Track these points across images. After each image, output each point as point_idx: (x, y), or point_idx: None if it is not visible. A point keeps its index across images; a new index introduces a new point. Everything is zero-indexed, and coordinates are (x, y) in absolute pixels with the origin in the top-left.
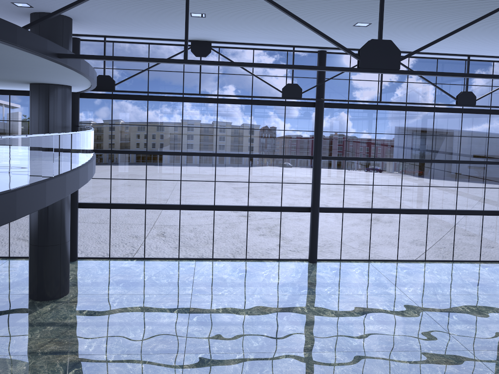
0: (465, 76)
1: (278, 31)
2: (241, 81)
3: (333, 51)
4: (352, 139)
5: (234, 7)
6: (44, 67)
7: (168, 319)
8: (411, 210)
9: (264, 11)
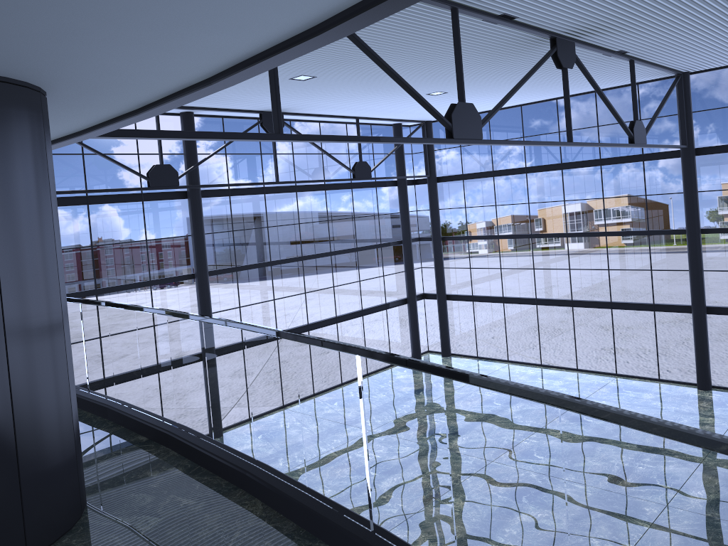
0: (524, 144)
1: None
2: None
3: (201, 113)
4: None
5: None
6: None
7: None
8: (319, 322)
9: None
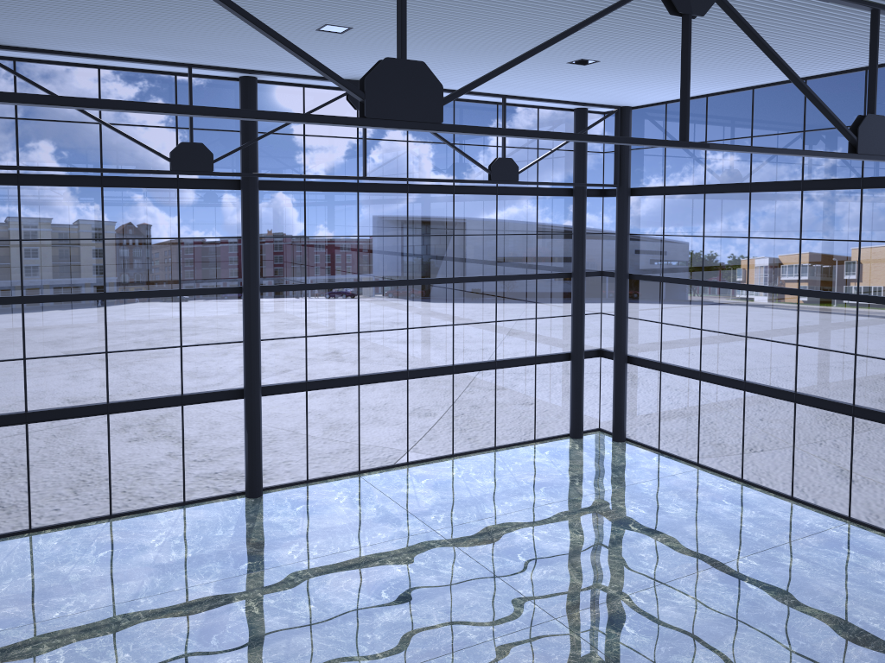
0: (554, 138)
1: (158, 31)
2: (66, 131)
3: (270, 80)
4: (295, 239)
5: None
6: None
7: None
8: (425, 370)
9: None
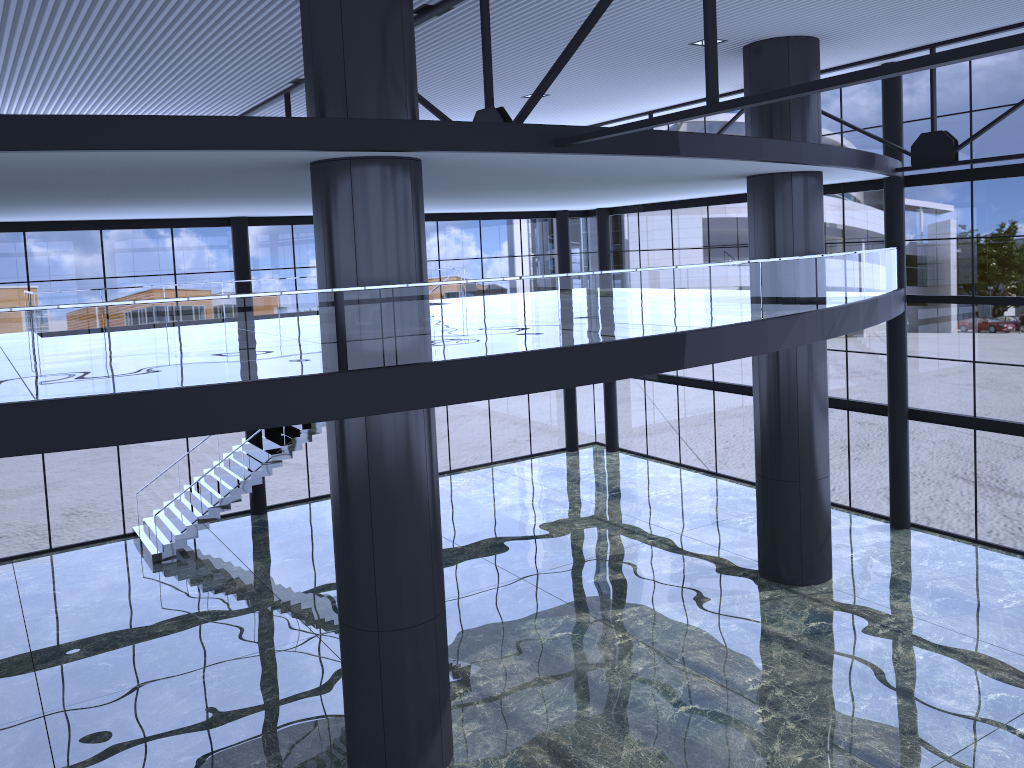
0: None
1: None
2: None
3: None
4: None
5: None
6: (619, 159)
7: (956, 704)
8: None
9: None
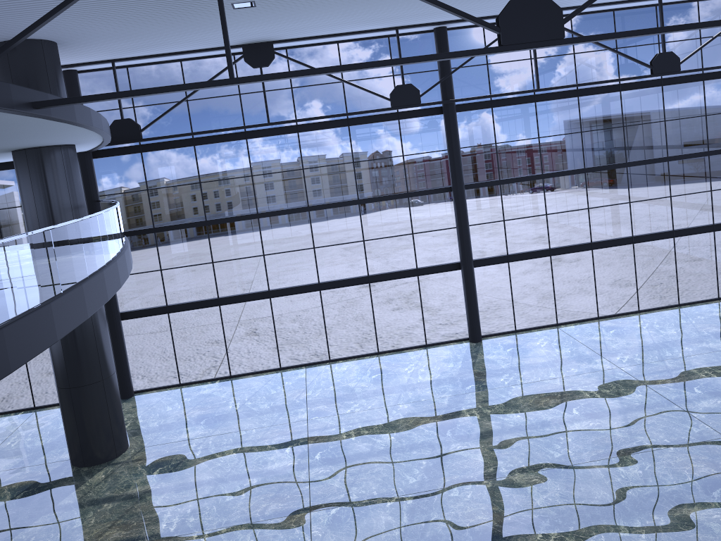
0: (667, 31)
1: (370, 9)
2: (329, 91)
3: (457, 26)
4: (504, 149)
5: None
6: (20, 126)
7: (279, 463)
8: (607, 241)
9: None
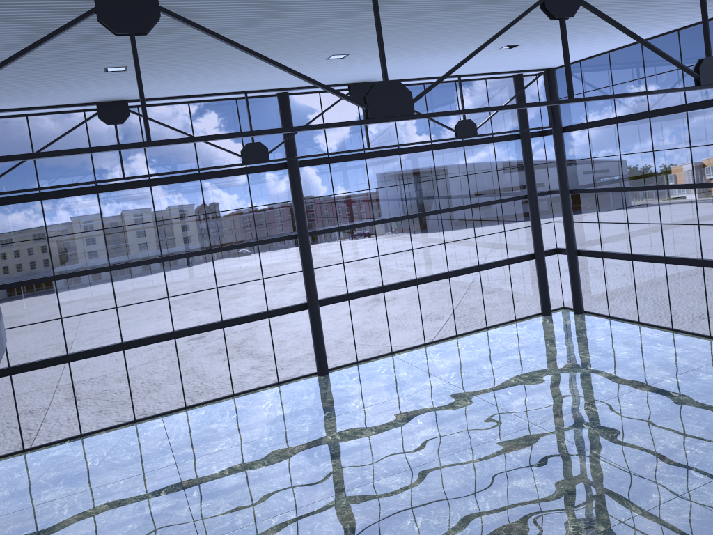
0: (484, 111)
1: (228, 76)
2: None
3: (297, 92)
4: (319, 199)
5: (172, 54)
6: None
7: (157, 506)
8: (429, 277)
9: (212, 55)
